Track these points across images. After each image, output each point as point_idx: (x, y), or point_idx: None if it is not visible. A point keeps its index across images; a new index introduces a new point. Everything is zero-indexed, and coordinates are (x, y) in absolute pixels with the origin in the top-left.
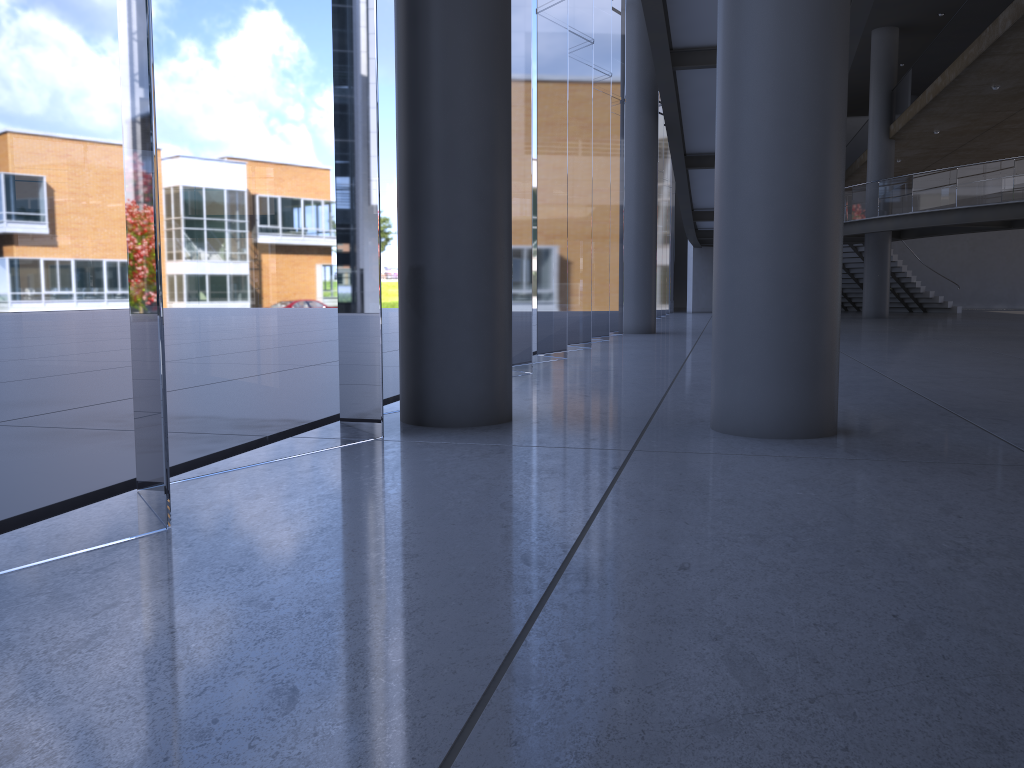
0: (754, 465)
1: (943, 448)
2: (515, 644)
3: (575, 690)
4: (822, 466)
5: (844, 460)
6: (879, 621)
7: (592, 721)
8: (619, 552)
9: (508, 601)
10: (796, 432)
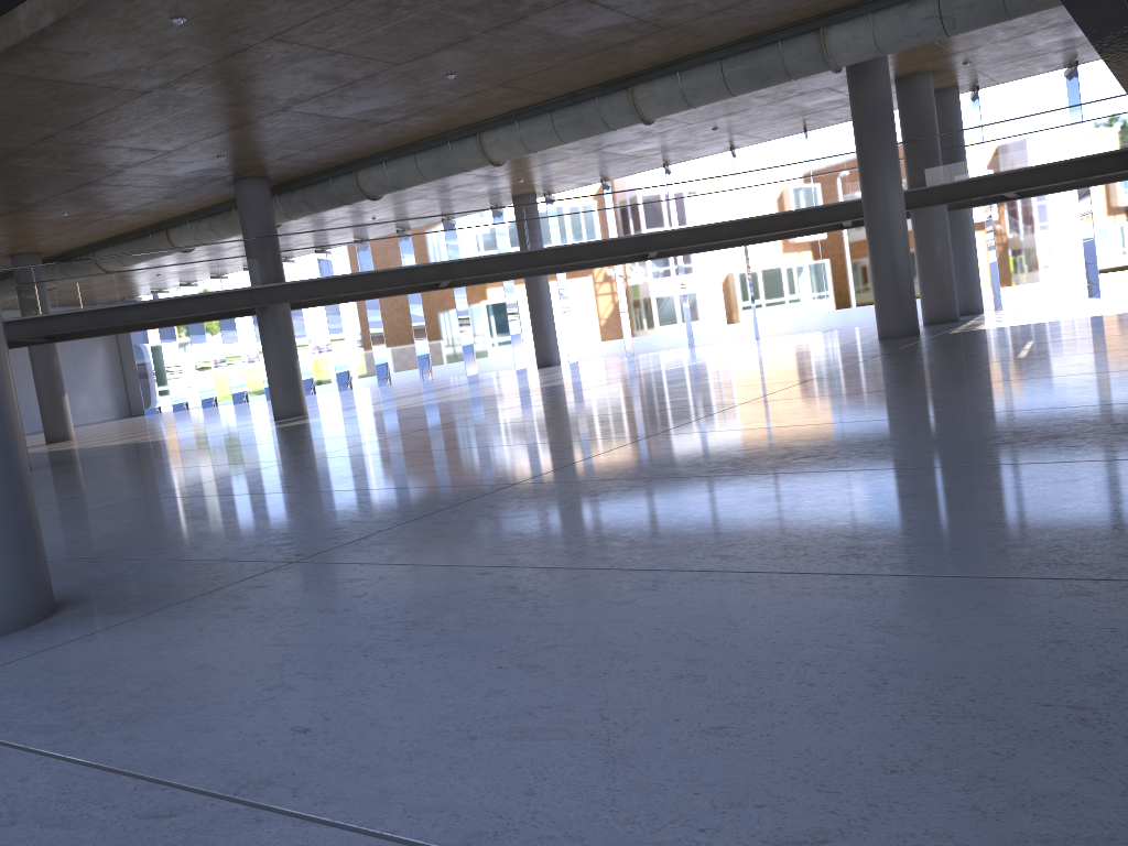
0: (73, 657)
1: (184, 581)
2: (385, 839)
3: (515, 812)
4: (138, 630)
5: (140, 619)
6: (503, 674)
7: (577, 810)
8: (216, 757)
9: (269, 835)
10: (30, 617)
